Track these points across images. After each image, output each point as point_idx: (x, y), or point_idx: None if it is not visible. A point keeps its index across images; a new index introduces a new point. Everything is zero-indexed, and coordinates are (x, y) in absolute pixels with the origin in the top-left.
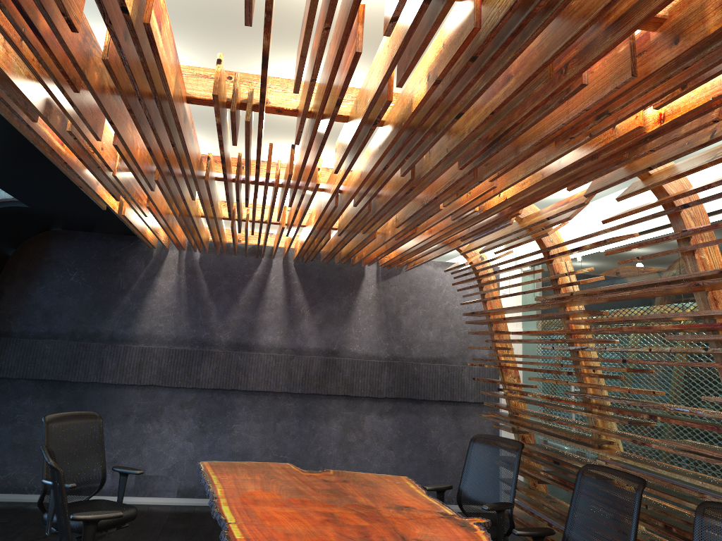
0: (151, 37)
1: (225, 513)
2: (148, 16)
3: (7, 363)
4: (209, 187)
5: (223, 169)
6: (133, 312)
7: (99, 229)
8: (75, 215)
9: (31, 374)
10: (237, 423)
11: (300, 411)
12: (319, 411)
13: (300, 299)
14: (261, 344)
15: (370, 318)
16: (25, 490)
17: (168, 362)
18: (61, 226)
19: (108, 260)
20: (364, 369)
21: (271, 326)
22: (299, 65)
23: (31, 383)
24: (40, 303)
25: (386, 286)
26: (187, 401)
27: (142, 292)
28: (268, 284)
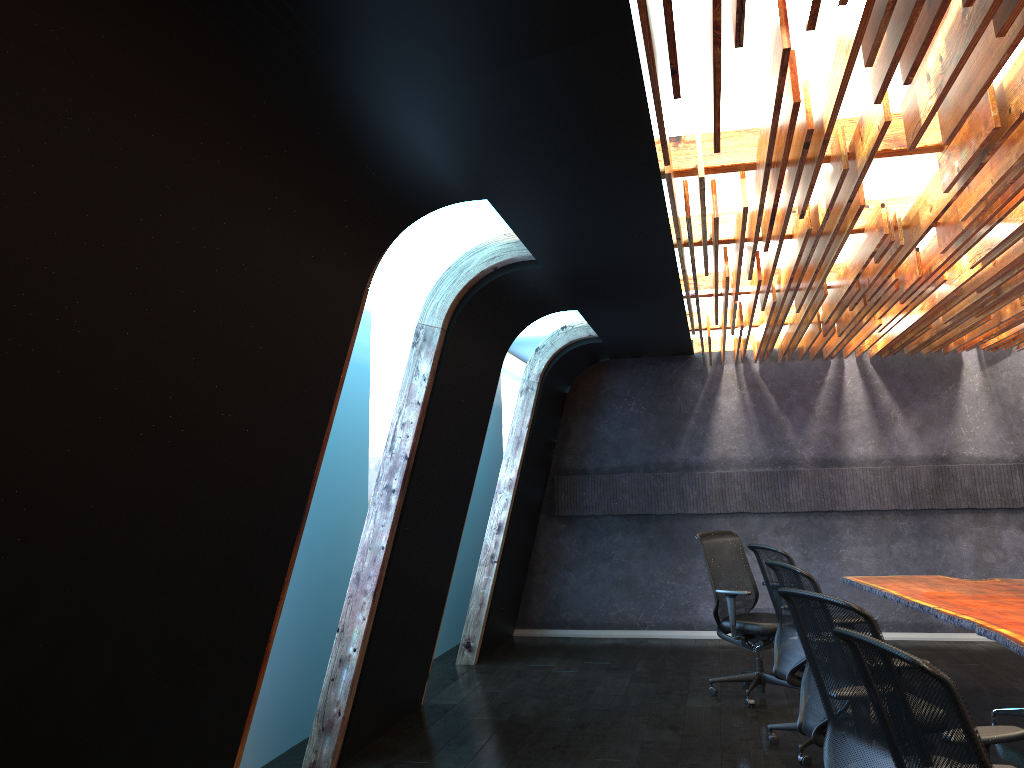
0: (860, 211)
1: (921, 603)
2: (862, 200)
3: (590, 501)
4: (824, 299)
5: (852, 283)
6: (701, 436)
7: (651, 354)
8: (641, 343)
9: (615, 510)
10: (844, 547)
11: (916, 530)
12: (940, 529)
13: (886, 401)
14: (851, 457)
15: (982, 414)
16: (637, 626)
17: (751, 486)
18: (613, 356)
19: (662, 385)
20: (987, 475)
21: (858, 436)
22: (975, 205)
23: (617, 519)
24: (606, 437)
25: (995, 372)
26: (782, 527)
27: (705, 414)
28: (845, 388)
